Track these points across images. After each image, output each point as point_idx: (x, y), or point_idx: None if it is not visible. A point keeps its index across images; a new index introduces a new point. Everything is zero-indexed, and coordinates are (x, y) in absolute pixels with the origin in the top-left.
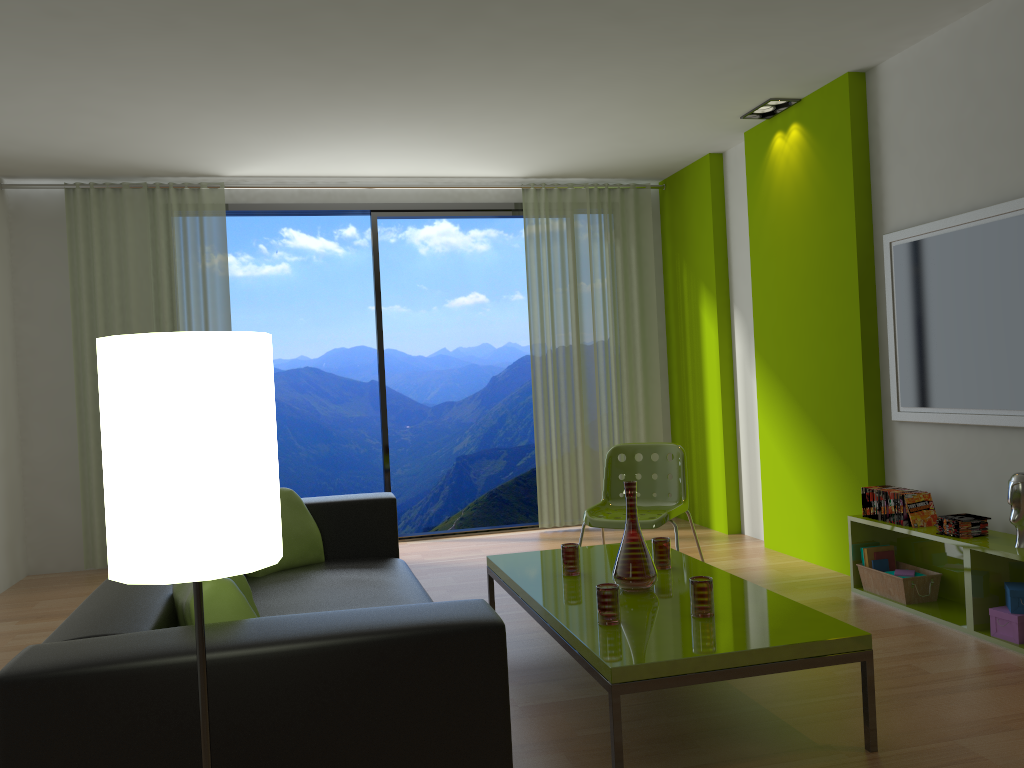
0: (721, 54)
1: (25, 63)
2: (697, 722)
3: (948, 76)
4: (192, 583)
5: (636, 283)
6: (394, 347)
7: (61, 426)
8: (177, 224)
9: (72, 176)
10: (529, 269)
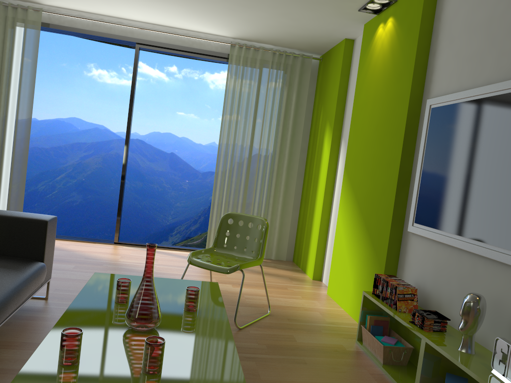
0: None
1: None
2: None
3: None
4: None
5: (292, 116)
6: (187, 136)
7: None
8: (10, 29)
9: None
10: (227, 95)
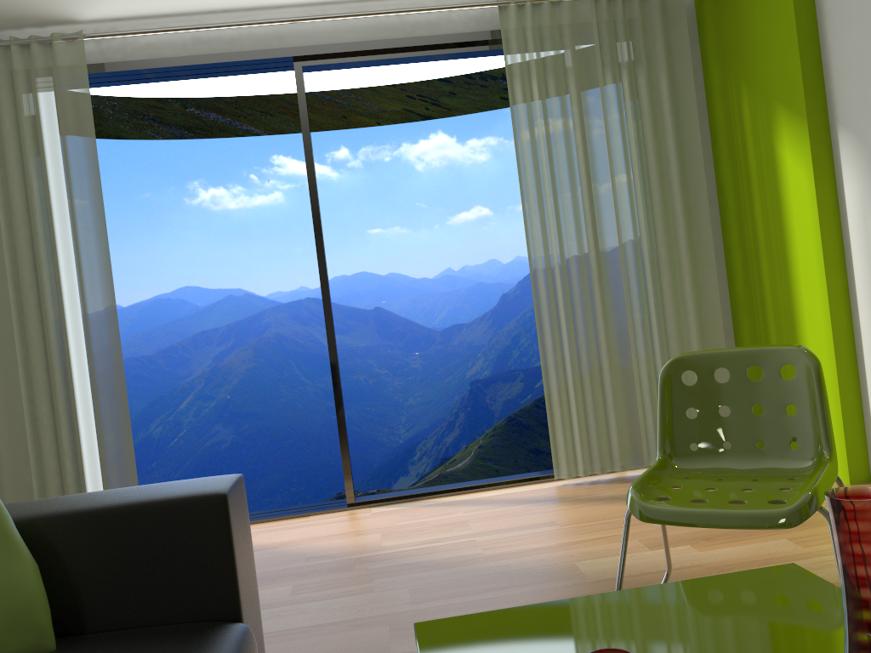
0: None
1: None
2: None
3: None
4: None
5: (671, 126)
6: (397, 271)
7: None
8: (25, 94)
9: None
10: (516, 119)
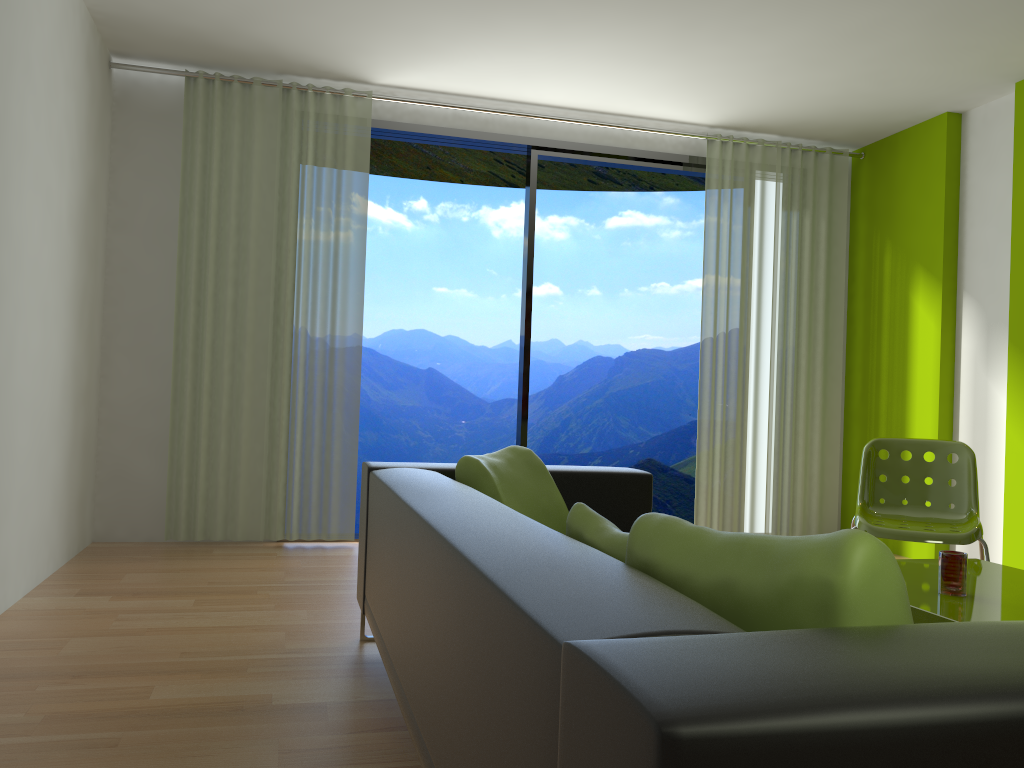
0: None
1: None
2: None
3: None
4: (757, 545)
5: (824, 263)
6: (456, 334)
7: (150, 364)
8: (312, 135)
9: (195, 62)
10: (706, 234)
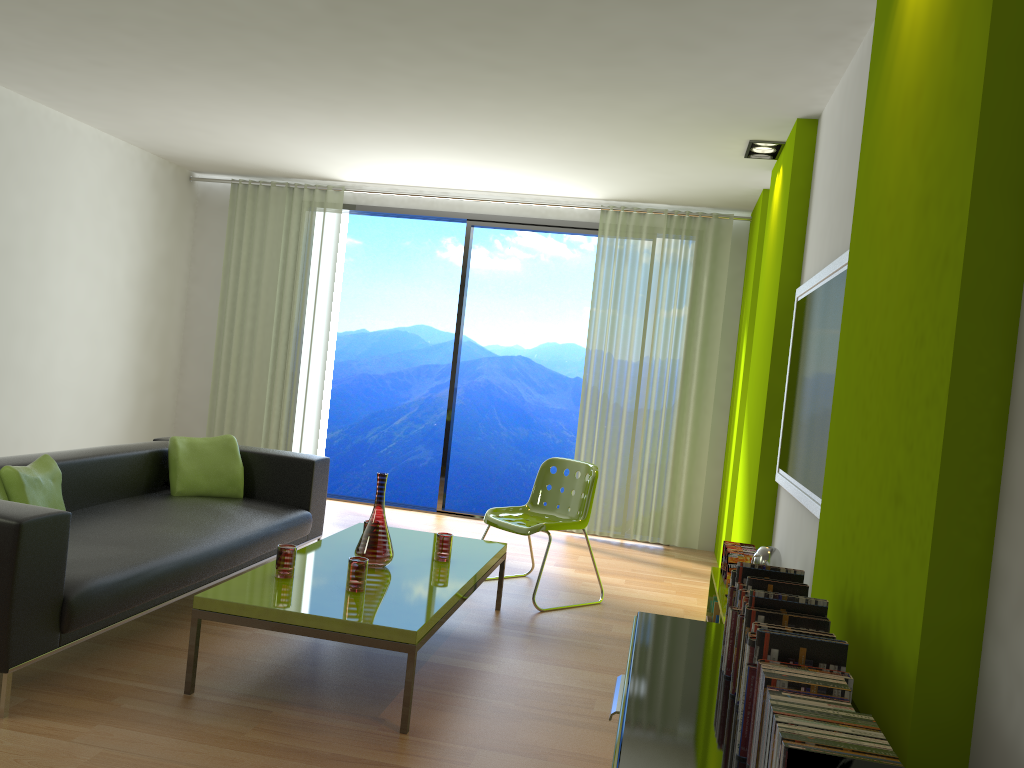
0: (636, 99)
1: (116, 94)
2: (337, 678)
3: (835, 130)
4: None
5: (703, 312)
6: None
7: (207, 368)
8: (306, 218)
9: (237, 174)
10: (598, 287)
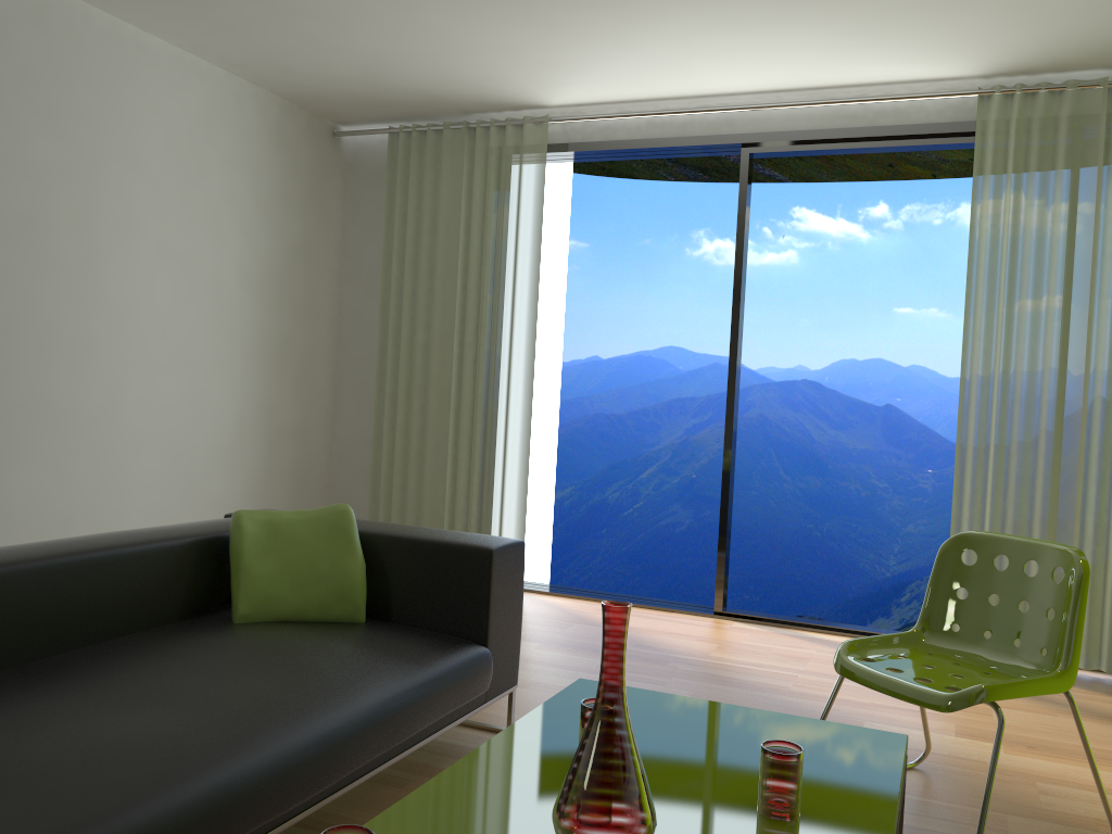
0: None
1: None
2: None
3: None
4: None
5: None
6: (922, 363)
7: (368, 404)
8: (495, 170)
9: (396, 118)
10: (978, 228)
